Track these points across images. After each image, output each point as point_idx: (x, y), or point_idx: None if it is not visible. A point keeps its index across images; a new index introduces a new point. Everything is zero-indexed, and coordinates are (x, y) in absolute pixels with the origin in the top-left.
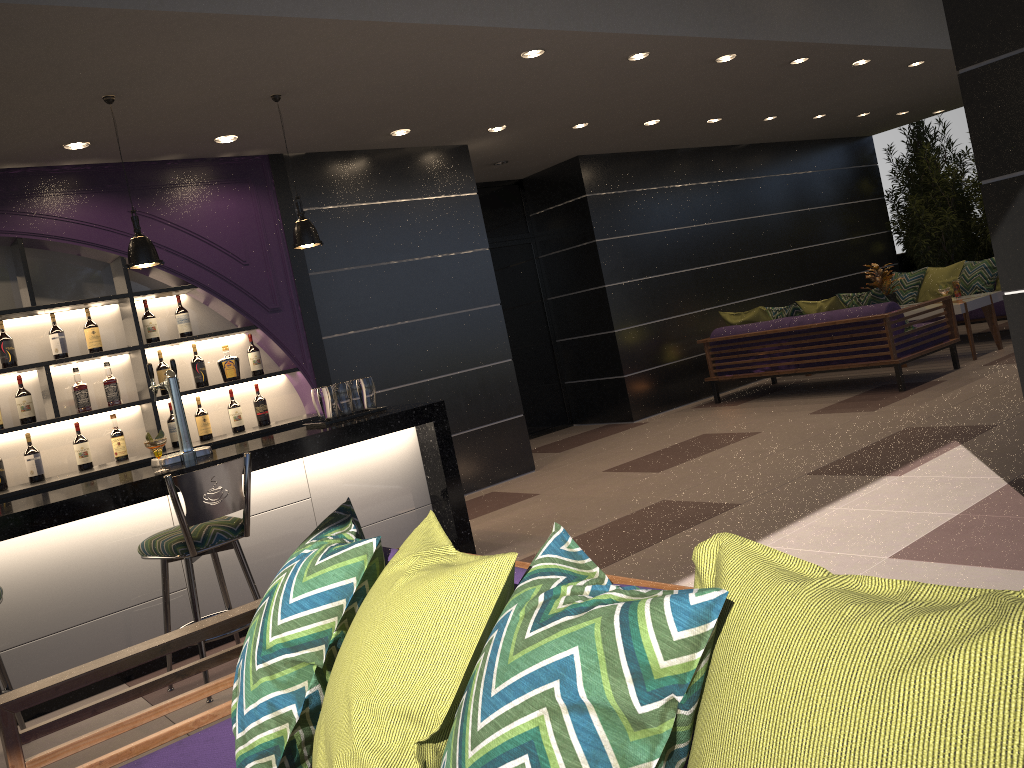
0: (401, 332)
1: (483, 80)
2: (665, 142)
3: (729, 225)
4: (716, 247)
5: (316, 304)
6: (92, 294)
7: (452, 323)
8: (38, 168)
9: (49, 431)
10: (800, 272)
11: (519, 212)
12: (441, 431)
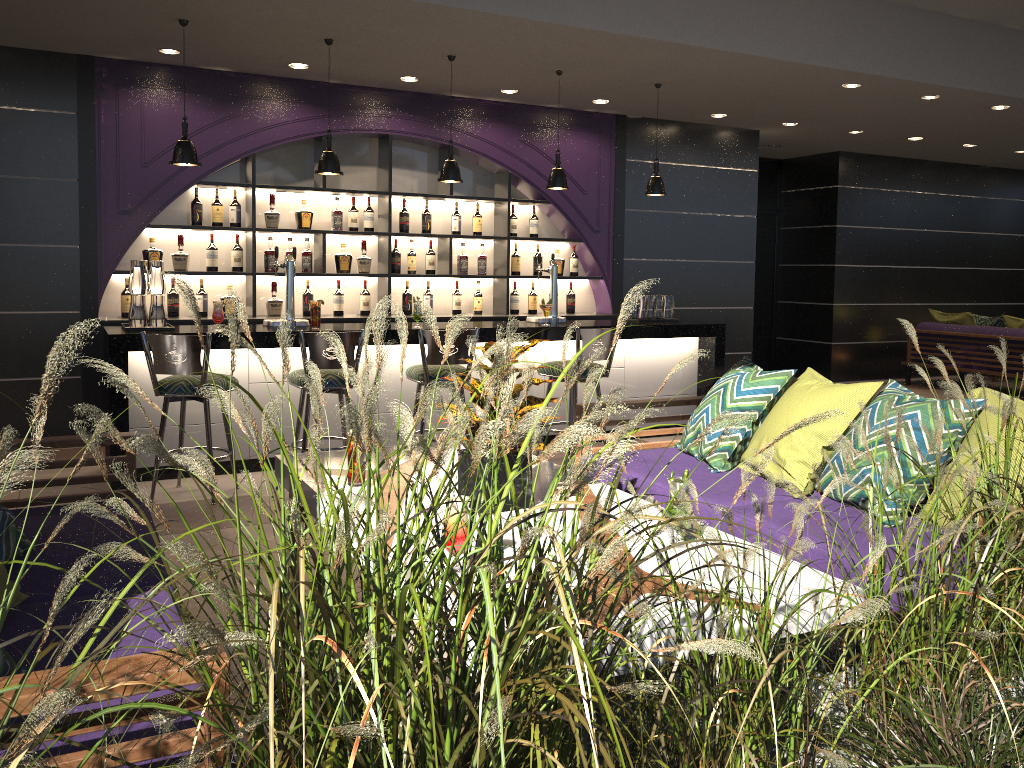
0: (678, 267)
1: (803, 95)
2: (918, 153)
3: (955, 236)
4: (938, 252)
5: (624, 233)
6: (479, 193)
7: (715, 269)
8: (471, 99)
9: (436, 282)
10: (1010, 291)
11: (772, 187)
12: (719, 345)
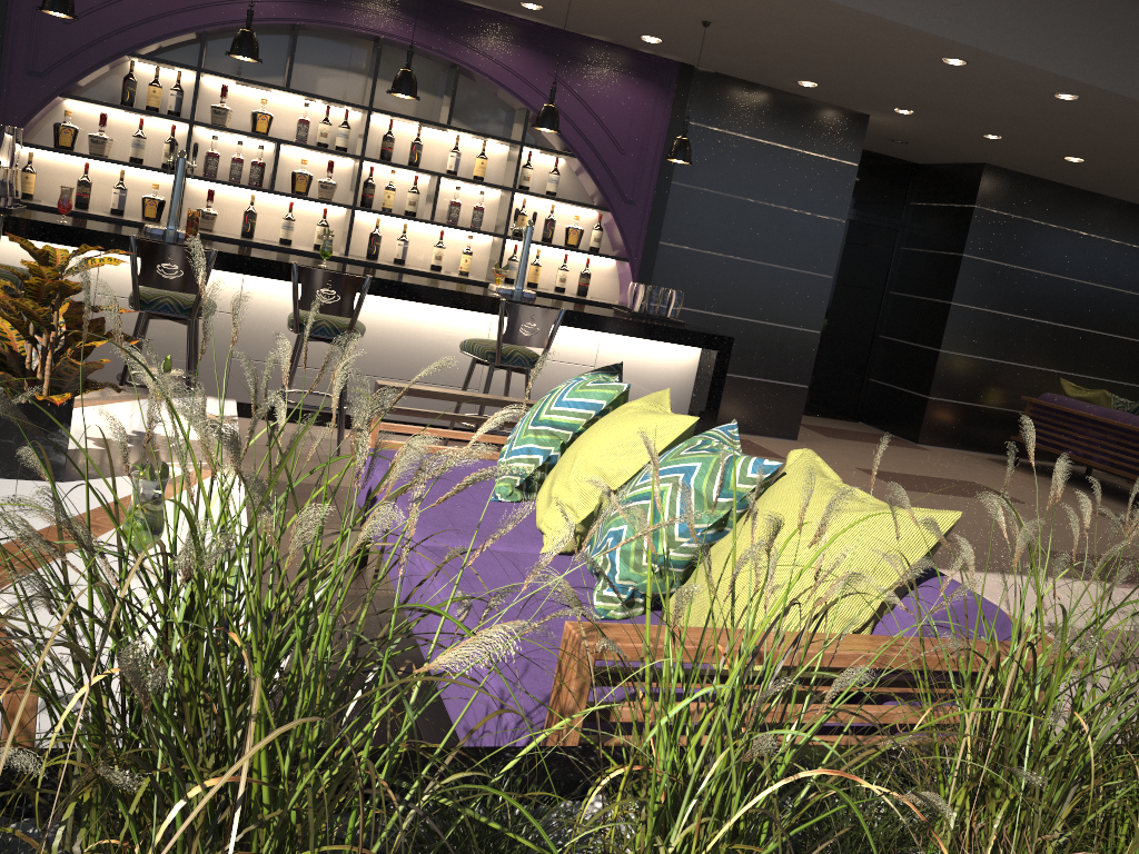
0: (729, 265)
1: (900, 67)
2: (1087, 183)
3: (1122, 296)
4: (1095, 312)
5: (666, 211)
6: (492, 131)
7: (779, 276)
8: (494, 12)
9: (420, 228)
10: None
11: (900, 196)
12: (720, 362)
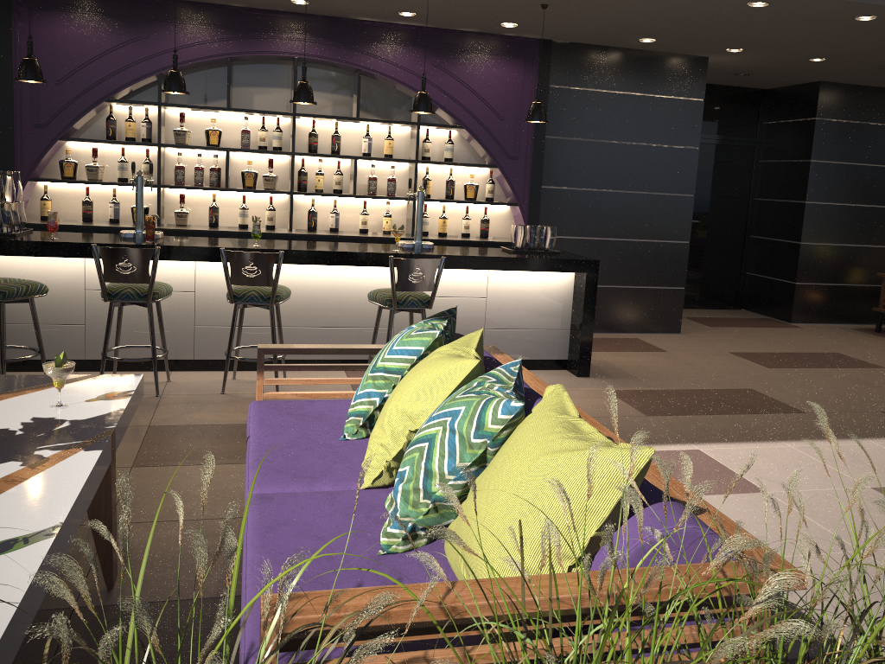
0: (603, 197)
1: (715, 16)
2: None
3: None
4: None
5: (544, 160)
6: (396, 116)
7: (647, 201)
8: (382, 23)
9: (348, 201)
10: None
11: (753, 118)
12: (590, 281)
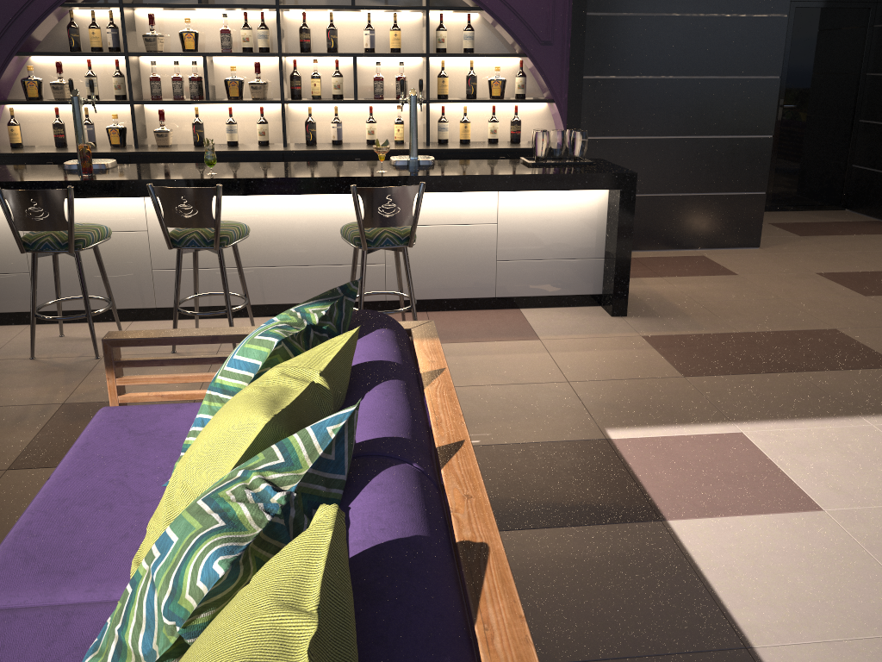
0: (662, 86)
1: None
2: None
3: None
4: None
5: (586, 44)
6: (403, 1)
7: (718, 87)
8: None
9: (354, 108)
10: None
11: None
12: (625, 200)
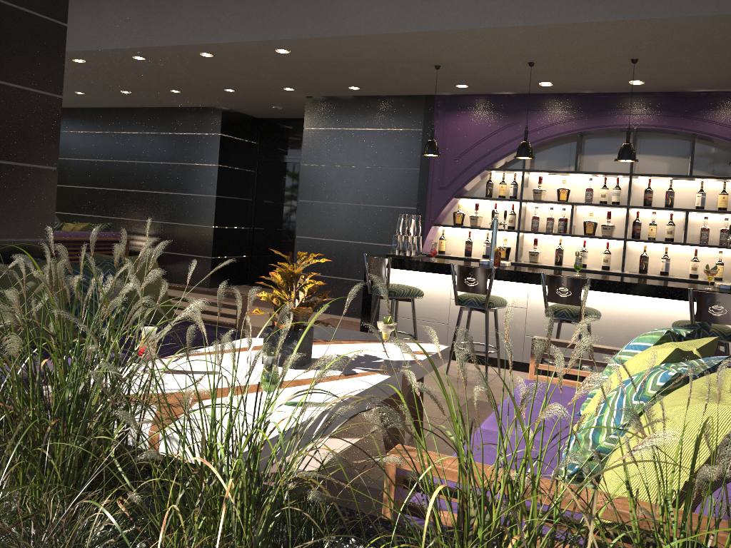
0: None
1: None
2: None
3: None
4: None
5: None
6: None
7: None
8: (718, 92)
9: (680, 249)
10: None
11: None
12: None
